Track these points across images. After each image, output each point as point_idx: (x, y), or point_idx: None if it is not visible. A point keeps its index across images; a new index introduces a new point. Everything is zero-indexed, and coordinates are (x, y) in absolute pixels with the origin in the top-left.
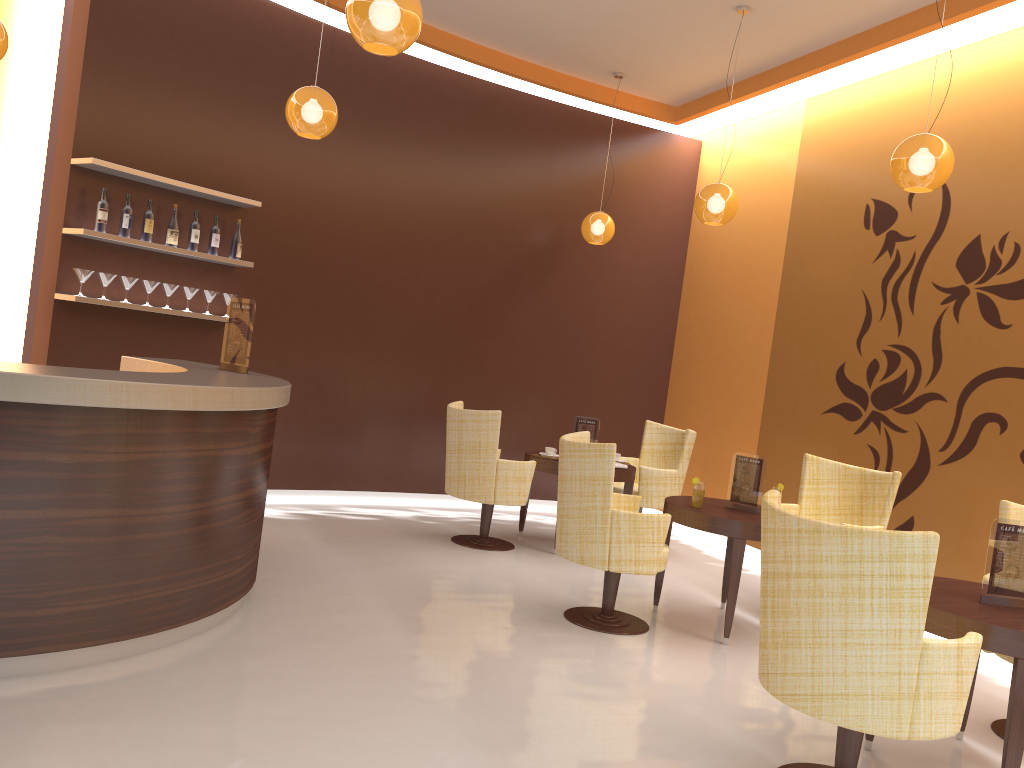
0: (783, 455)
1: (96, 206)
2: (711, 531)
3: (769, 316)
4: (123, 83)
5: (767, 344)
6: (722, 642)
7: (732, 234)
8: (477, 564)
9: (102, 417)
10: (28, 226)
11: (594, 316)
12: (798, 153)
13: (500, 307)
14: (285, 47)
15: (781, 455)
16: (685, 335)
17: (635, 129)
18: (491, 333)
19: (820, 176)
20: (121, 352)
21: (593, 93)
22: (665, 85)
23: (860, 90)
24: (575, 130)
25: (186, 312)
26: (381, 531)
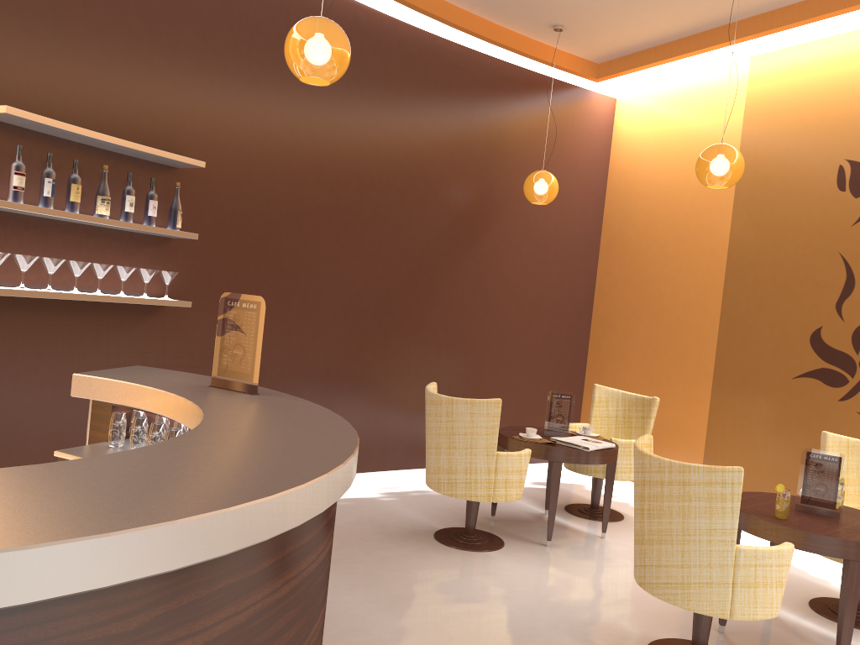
0: (744, 418)
1: (9, 169)
2: (820, 553)
3: (716, 276)
4: (36, 10)
5: (715, 304)
6: None
7: (661, 192)
8: (492, 579)
9: (183, 577)
10: None
11: (523, 276)
12: (743, 112)
13: (438, 270)
14: None
15: (742, 418)
16: (607, 292)
17: (558, 85)
18: (430, 298)
19: (774, 135)
20: (42, 351)
21: (525, 47)
22: (601, 40)
23: (823, 48)
24: (505, 85)
25: (124, 298)
26: (358, 536)
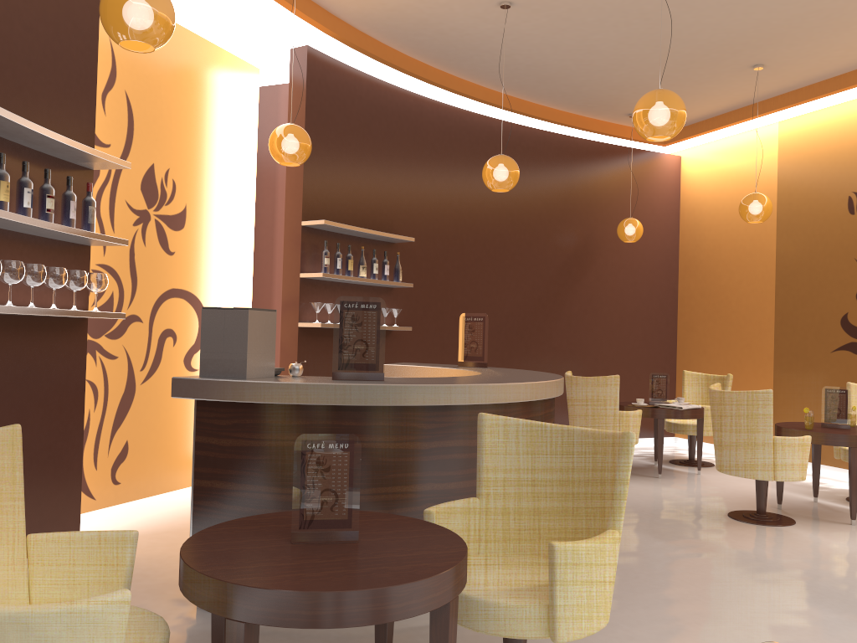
0: (799, 385)
1: (321, 254)
2: (832, 444)
3: (769, 283)
4: (325, 161)
5: (770, 304)
6: (849, 523)
7: (722, 224)
8: None
9: (521, 408)
10: (248, 273)
11: (621, 295)
12: (777, 161)
13: (559, 296)
14: (411, 120)
15: (797, 385)
16: (687, 303)
17: (635, 152)
18: (554, 317)
19: (801, 177)
20: None
21: (608, 129)
22: None
23: (829, 114)
24: (595, 158)
25: None
26: None
